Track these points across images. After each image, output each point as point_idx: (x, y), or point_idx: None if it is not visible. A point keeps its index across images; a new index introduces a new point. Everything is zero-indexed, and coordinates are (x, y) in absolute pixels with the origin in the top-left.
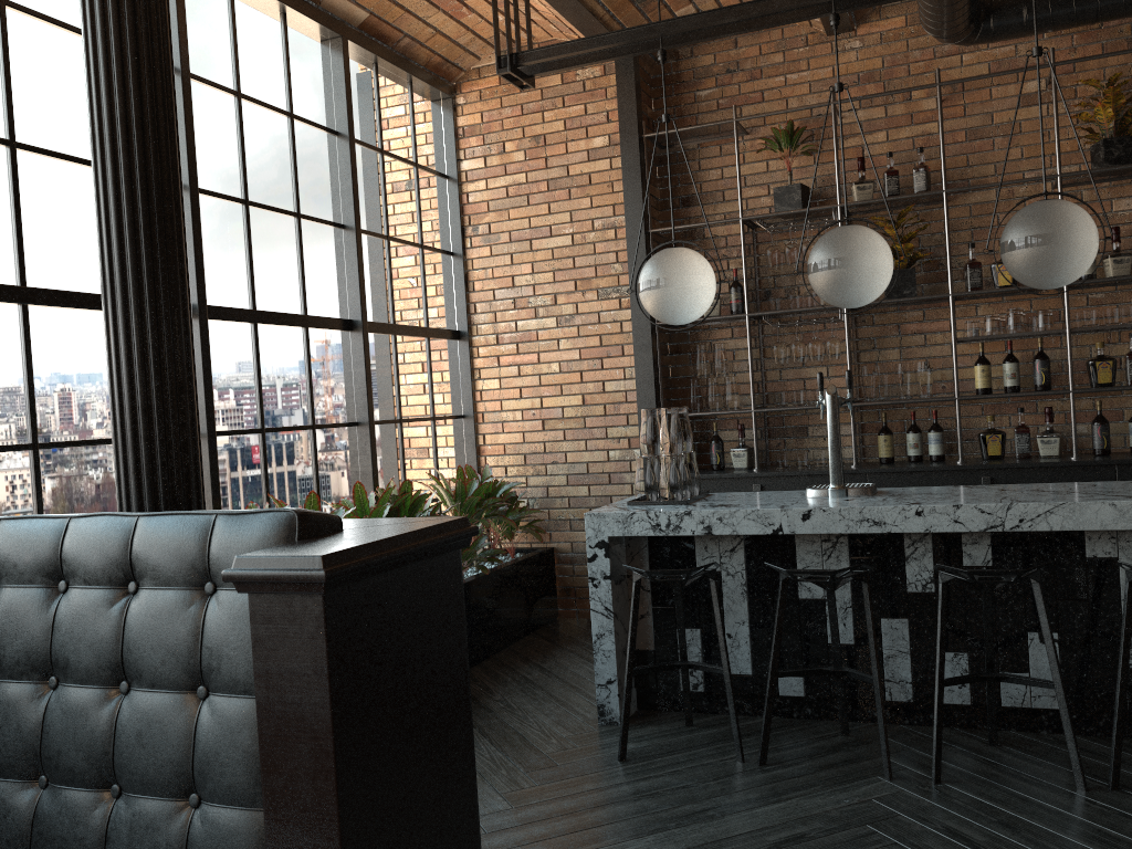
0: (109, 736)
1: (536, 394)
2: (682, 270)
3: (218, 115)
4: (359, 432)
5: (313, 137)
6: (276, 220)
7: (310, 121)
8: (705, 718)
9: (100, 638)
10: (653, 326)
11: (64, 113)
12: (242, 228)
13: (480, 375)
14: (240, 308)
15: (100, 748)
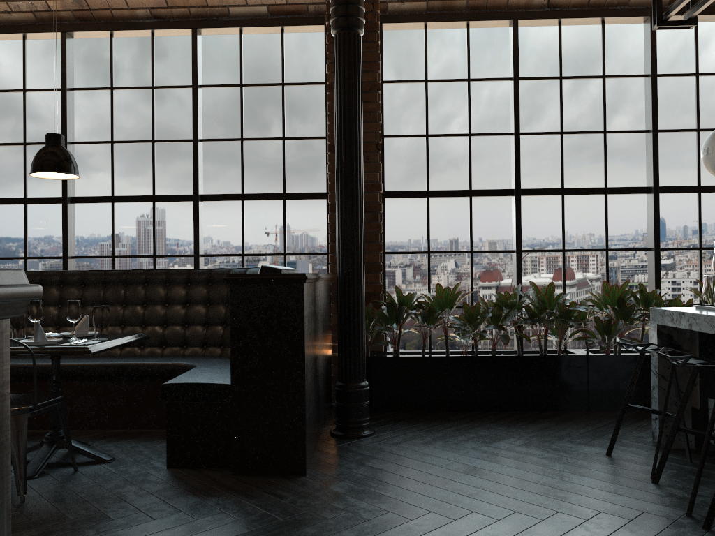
0: None
1: None
2: (714, 142)
3: (545, 92)
4: (651, 254)
5: (623, 84)
6: (586, 138)
7: (620, 75)
8: (712, 464)
9: None
10: None
11: (452, 116)
12: (558, 146)
13: None
14: (550, 188)
15: None
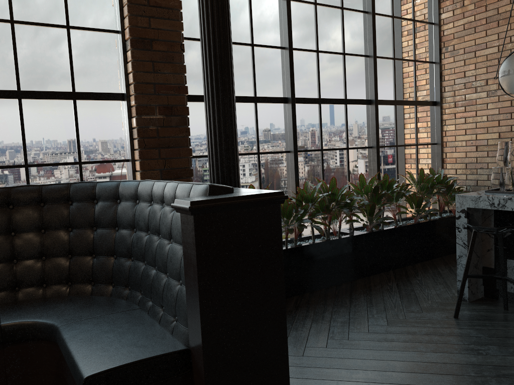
0: (166, 257)
1: (473, 132)
2: None
3: (305, 15)
4: (372, 151)
5: (353, 16)
6: (332, 57)
7: (352, 9)
8: None
9: (166, 223)
10: None
11: (238, 26)
12: (315, 63)
13: (445, 123)
14: (312, 98)
15: (164, 260)
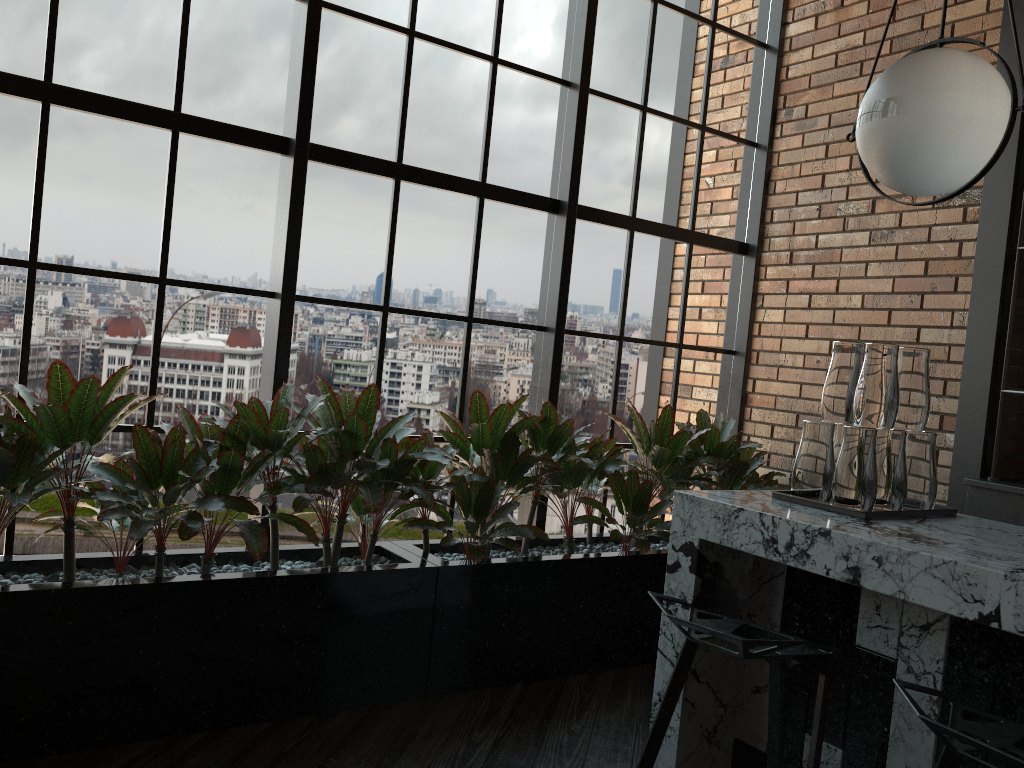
0: None
1: (826, 335)
2: (926, 82)
3: None
4: (545, 340)
5: None
6: (458, 62)
7: None
8: None
9: None
10: (1013, 252)
11: None
12: (400, 63)
13: (763, 303)
14: (375, 158)
15: None
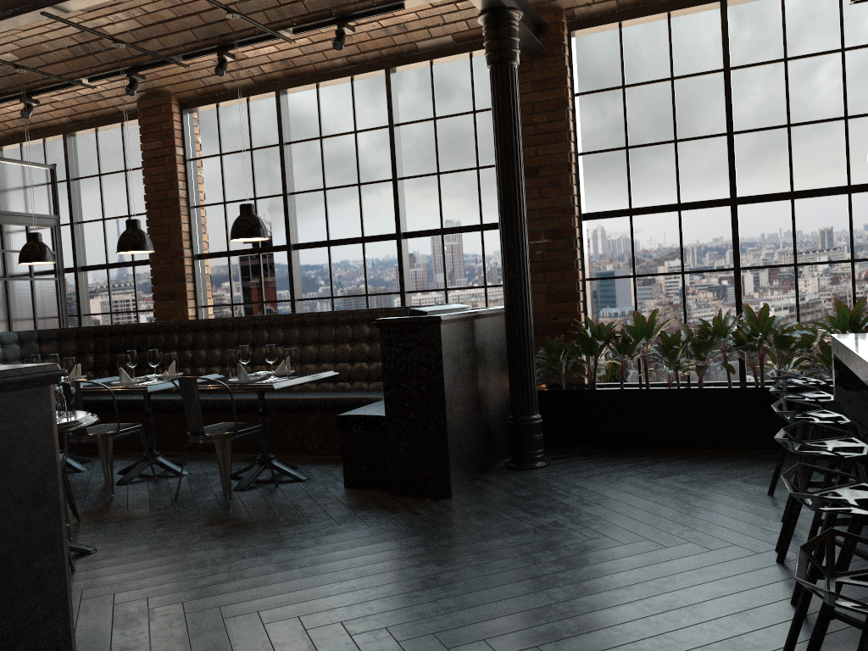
0: None
1: None
2: None
3: (766, 80)
4: None
5: None
6: (821, 128)
7: (865, 45)
8: None
9: None
10: None
11: (655, 123)
12: (784, 142)
13: None
14: (776, 193)
15: None
